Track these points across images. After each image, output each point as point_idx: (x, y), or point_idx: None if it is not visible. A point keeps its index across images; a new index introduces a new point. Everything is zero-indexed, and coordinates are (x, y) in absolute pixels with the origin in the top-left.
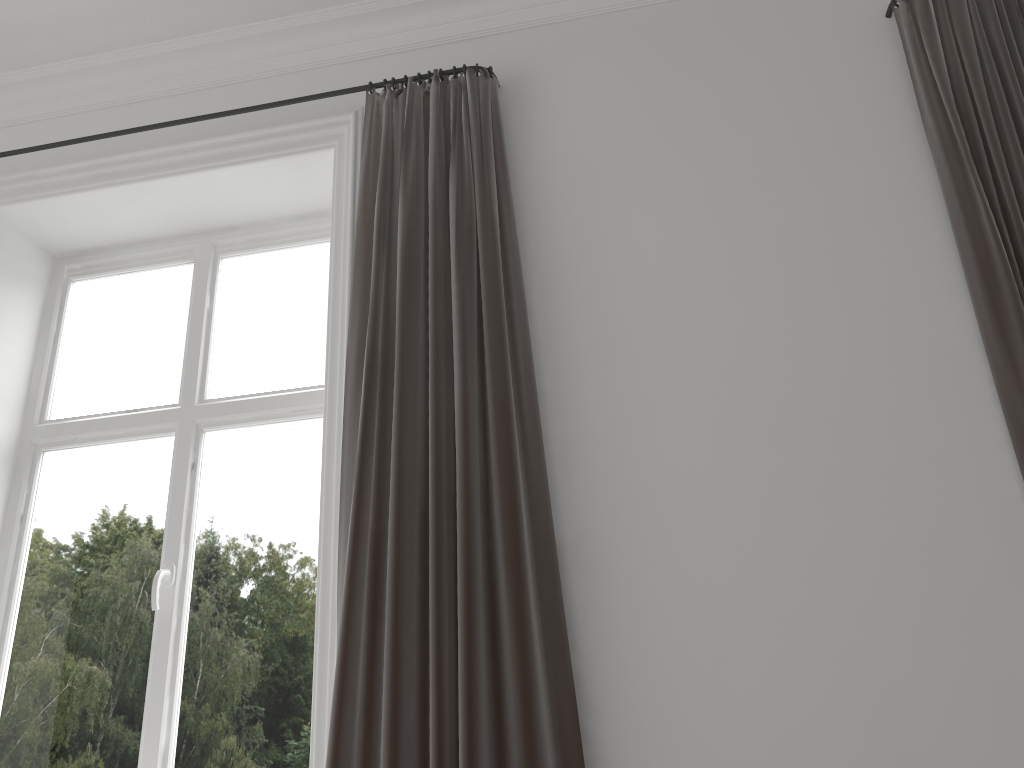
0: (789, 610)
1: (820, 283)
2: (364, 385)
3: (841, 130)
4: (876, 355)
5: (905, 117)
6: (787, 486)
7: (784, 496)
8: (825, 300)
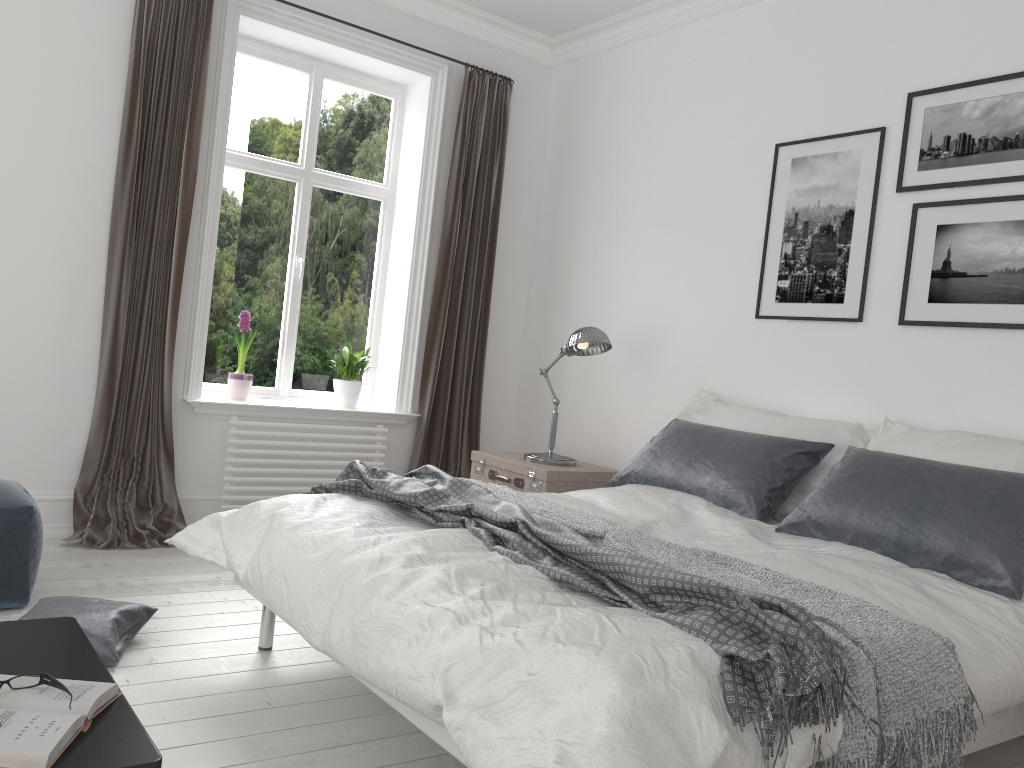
0: None
1: (48, 106)
2: None
3: (89, 20)
4: (64, 156)
5: (125, 29)
6: None
7: None
8: (47, 117)
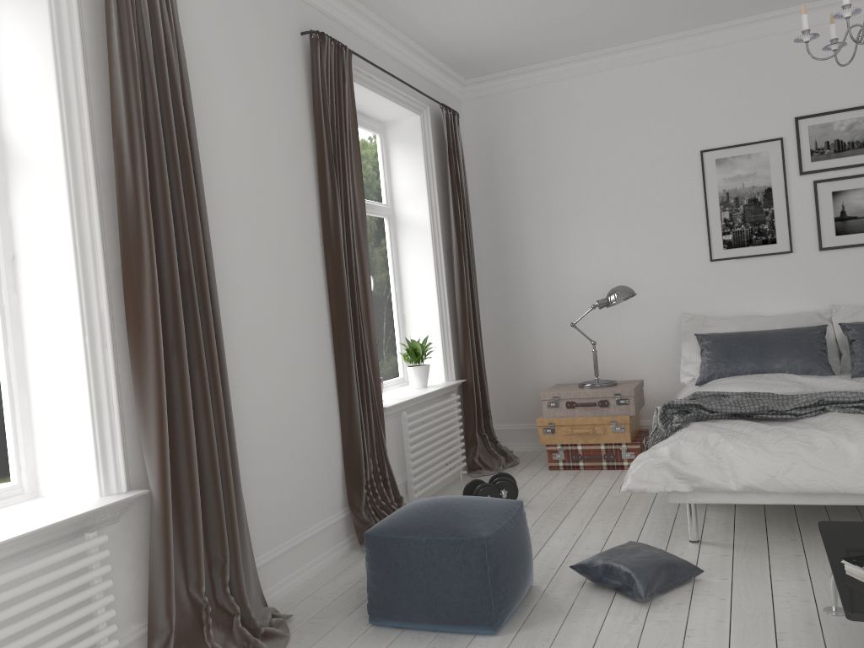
0: (272, 326)
1: (281, 172)
2: (146, 175)
3: (287, 91)
4: (295, 214)
5: (304, 96)
6: (272, 270)
7: (271, 274)
8: (282, 181)
